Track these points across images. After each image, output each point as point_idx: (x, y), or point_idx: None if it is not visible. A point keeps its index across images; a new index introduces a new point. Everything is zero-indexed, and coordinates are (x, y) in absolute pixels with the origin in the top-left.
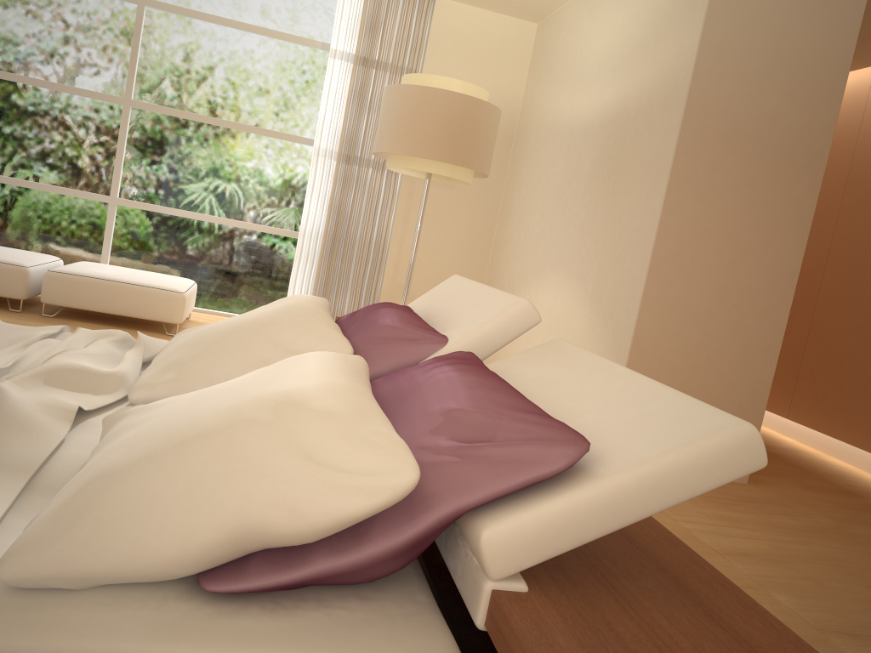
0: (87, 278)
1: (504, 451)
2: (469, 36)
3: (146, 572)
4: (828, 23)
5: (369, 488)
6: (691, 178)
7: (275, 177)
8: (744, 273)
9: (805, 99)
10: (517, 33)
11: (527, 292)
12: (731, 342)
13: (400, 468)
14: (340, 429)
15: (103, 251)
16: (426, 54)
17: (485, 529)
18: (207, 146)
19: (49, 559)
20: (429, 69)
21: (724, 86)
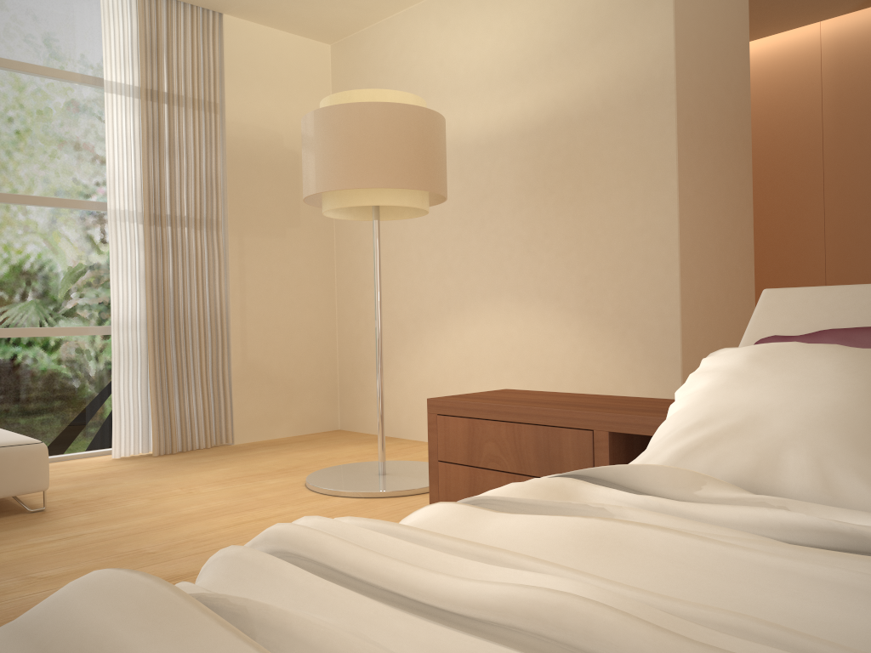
0: None
1: None
2: (267, 59)
3: None
4: (734, 19)
5: None
6: (690, 171)
7: (51, 258)
8: (729, 256)
9: (734, 89)
10: (313, 55)
11: (440, 330)
12: (732, 323)
13: None
14: None
15: None
16: (226, 83)
17: None
18: None
19: None
20: (232, 100)
21: (693, 78)
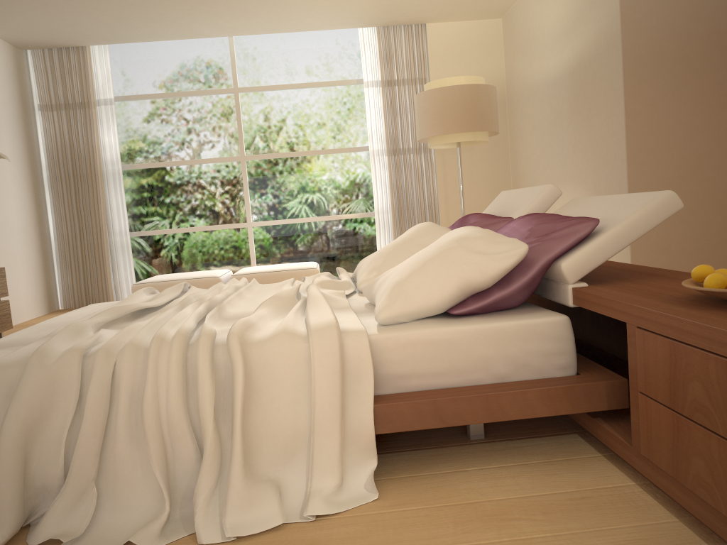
0: (256, 274)
1: (561, 232)
2: (456, 42)
3: (431, 308)
4: None
5: (509, 255)
6: (640, 92)
7: (348, 179)
8: (697, 144)
9: (707, 14)
10: (489, 29)
11: None
12: (701, 193)
13: (519, 245)
14: (488, 241)
15: (251, 259)
16: (429, 65)
17: (562, 263)
18: (299, 171)
19: (395, 309)
20: (433, 74)
21: (645, 24)
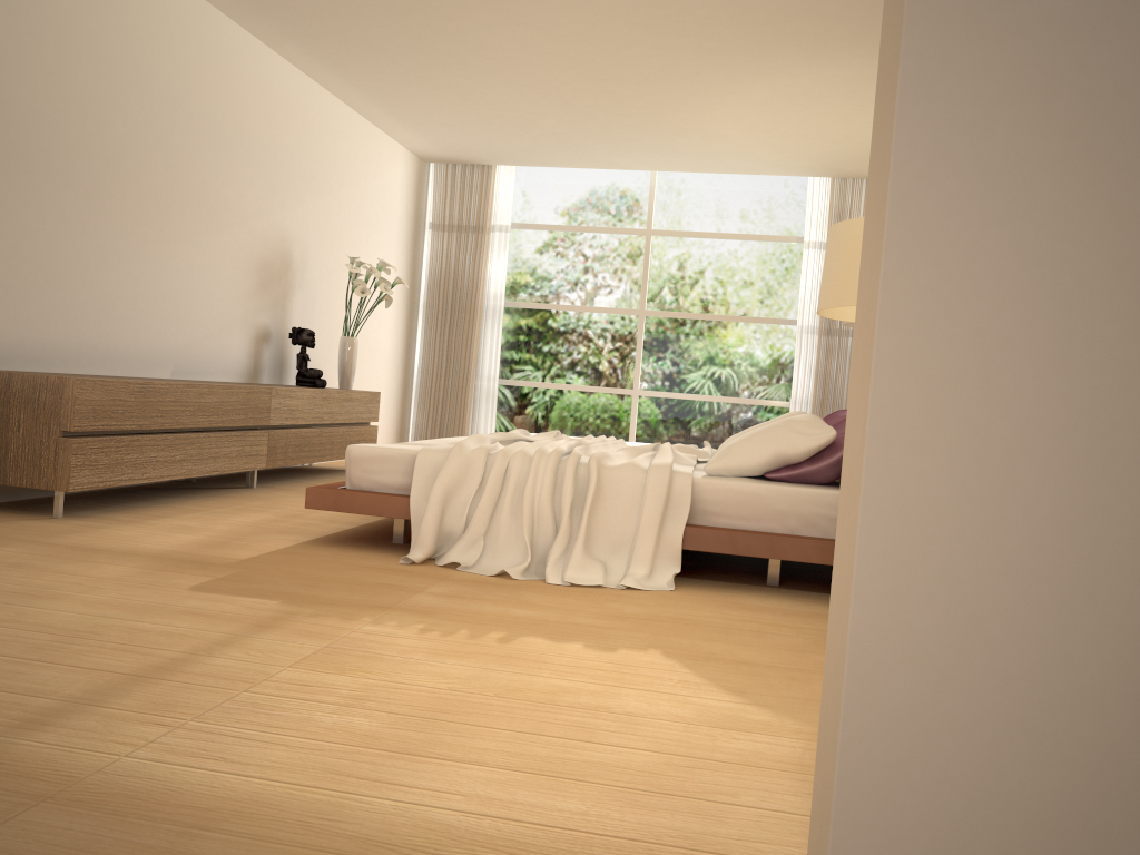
0: None
1: None
2: None
3: (748, 468)
4: None
5: (818, 438)
6: None
7: (765, 356)
8: None
9: None
10: None
11: None
12: None
13: (829, 431)
14: (808, 425)
15: (630, 434)
16: None
17: None
18: (707, 338)
19: (719, 463)
20: None
21: None
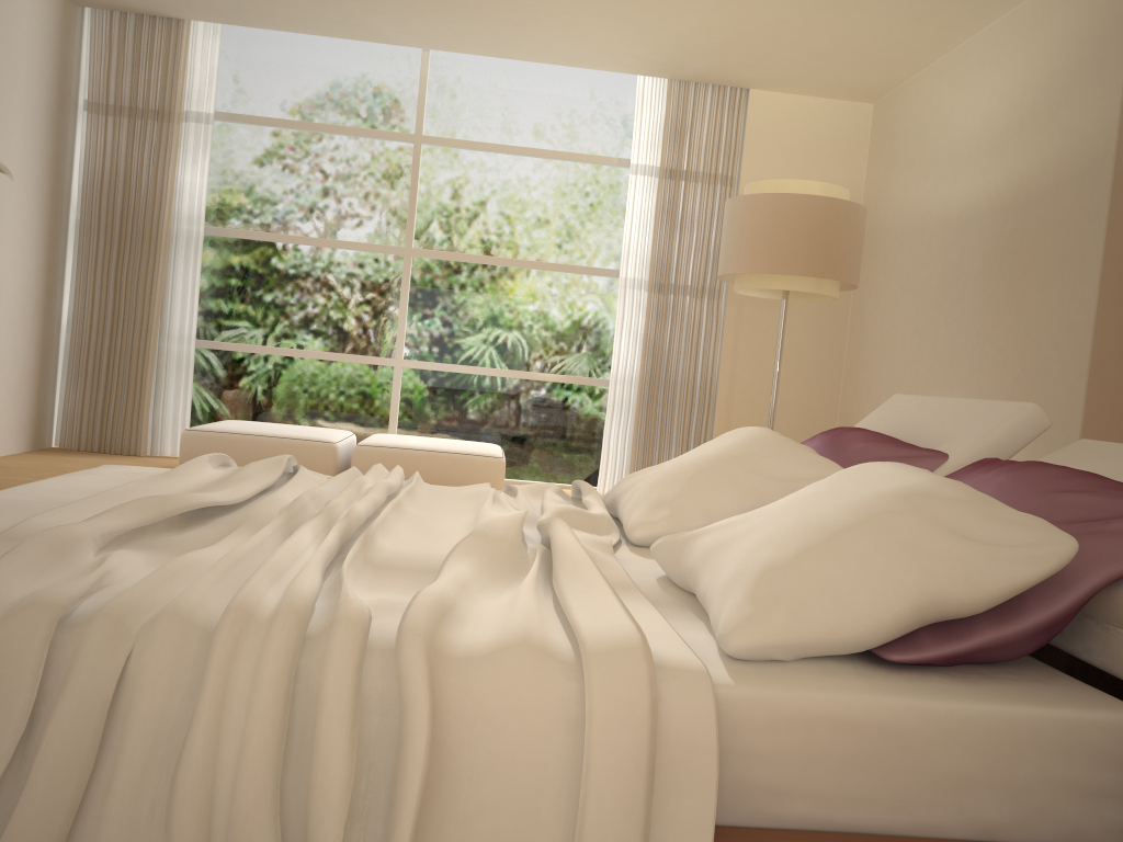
0: (398, 450)
1: None
2: (793, 128)
3: (847, 641)
4: None
5: (1035, 557)
6: None
7: (575, 318)
8: None
9: None
10: (850, 118)
11: None
12: None
13: (1057, 538)
14: (979, 512)
15: (390, 421)
16: (743, 156)
17: None
18: (497, 291)
19: (770, 630)
20: (748, 173)
21: None
